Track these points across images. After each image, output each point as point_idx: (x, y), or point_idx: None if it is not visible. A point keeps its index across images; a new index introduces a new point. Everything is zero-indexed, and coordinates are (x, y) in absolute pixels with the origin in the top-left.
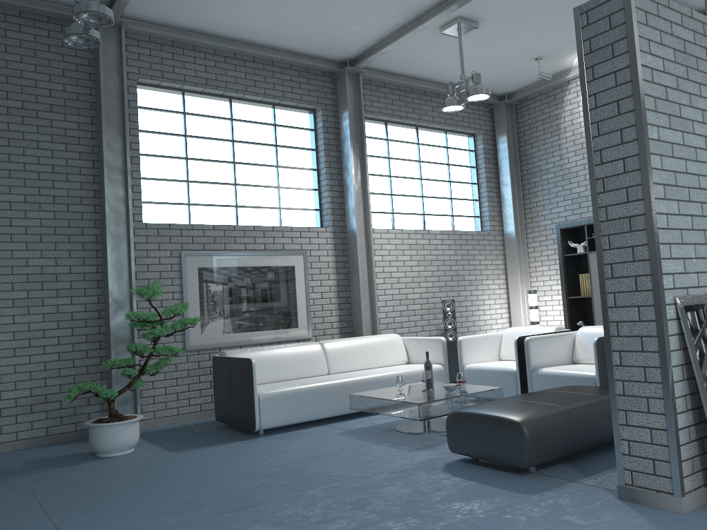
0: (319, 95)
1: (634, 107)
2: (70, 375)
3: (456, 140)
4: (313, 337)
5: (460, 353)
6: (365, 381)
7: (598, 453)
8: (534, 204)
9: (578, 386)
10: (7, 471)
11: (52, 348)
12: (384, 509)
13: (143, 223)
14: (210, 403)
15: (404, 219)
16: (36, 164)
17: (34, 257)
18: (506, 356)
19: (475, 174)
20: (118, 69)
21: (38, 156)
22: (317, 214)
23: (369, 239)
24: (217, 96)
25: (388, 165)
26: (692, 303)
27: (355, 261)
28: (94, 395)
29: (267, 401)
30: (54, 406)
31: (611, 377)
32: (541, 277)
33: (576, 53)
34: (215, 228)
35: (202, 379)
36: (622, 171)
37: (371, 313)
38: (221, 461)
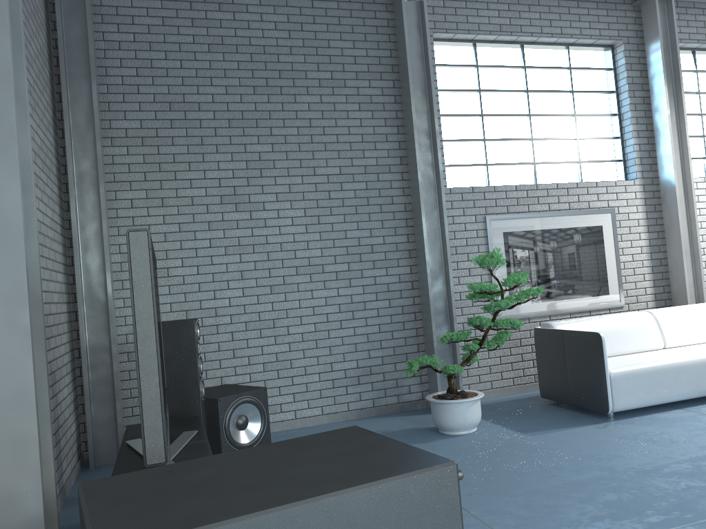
0: (619, 27)
1: None
2: (389, 346)
3: None
4: (625, 305)
5: None
6: None
7: None
8: None
9: None
10: None
11: (373, 320)
12: None
13: (447, 188)
14: (522, 377)
15: None
16: (347, 135)
17: (351, 229)
18: None
19: None
20: (419, 25)
21: (348, 127)
22: (619, 165)
23: (688, 191)
24: (509, 43)
25: (698, 101)
26: None
27: (673, 217)
28: None
29: (619, 380)
30: (378, 377)
31: None
32: None
33: None
34: (517, 189)
35: (513, 352)
36: None
37: (693, 277)
38: (598, 449)
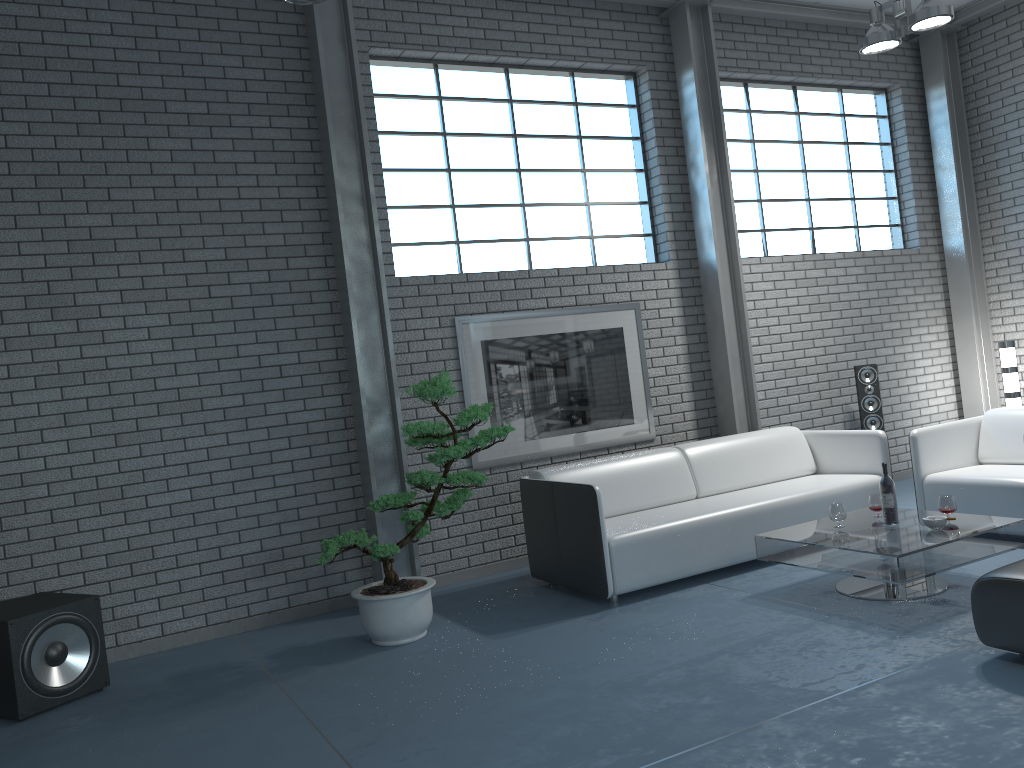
0: (642, 48)
1: None
2: (312, 516)
3: (856, 102)
4: (656, 438)
5: (916, 457)
6: (766, 509)
7: None
8: (995, 198)
9: None
10: (251, 672)
11: (285, 478)
12: (926, 767)
13: (396, 279)
14: (514, 547)
15: (782, 239)
16: (236, 199)
17: (247, 342)
18: (991, 457)
19: (890, 155)
20: (342, 36)
21: (238, 187)
22: (648, 242)
23: (736, 277)
24: (487, 65)
25: (752, 153)
26: None
27: (716, 314)
28: (348, 545)
29: (622, 550)
30: (295, 563)
31: None
32: (1011, 317)
33: None
34: (500, 278)
35: (499, 512)
36: None
37: (745, 395)
38: (577, 655)
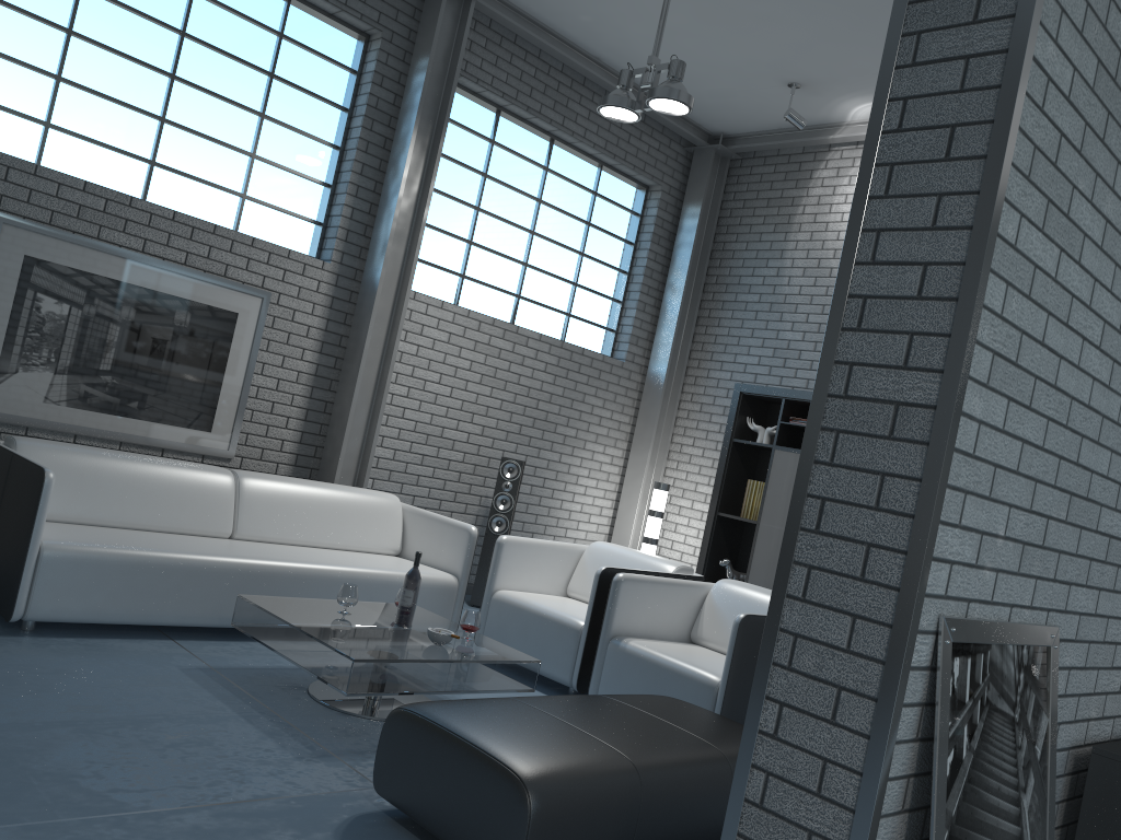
0: (385, 10)
1: (989, 150)
2: None
3: (614, 186)
4: (236, 458)
5: (495, 566)
6: (292, 573)
7: None
8: (711, 338)
9: (679, 705)
10: None
11: None
12: None
13: None
14: None
15: (481, 295)
16: None
17: None
18: (578, 592)
19: (630, 256)
20: None
21: None
22: (317, 231)
23: (399, 308)
24: None
25: (480, 187)
26: (970, 638)
27: (360, 341)
28: None
29: (58, 565)
30: None
31: (745, 755)
32: (686, 464)
33: (859, 98)
34: (87, 190)
35: None
36: (914, 293)
37: (363, 444)
38: None
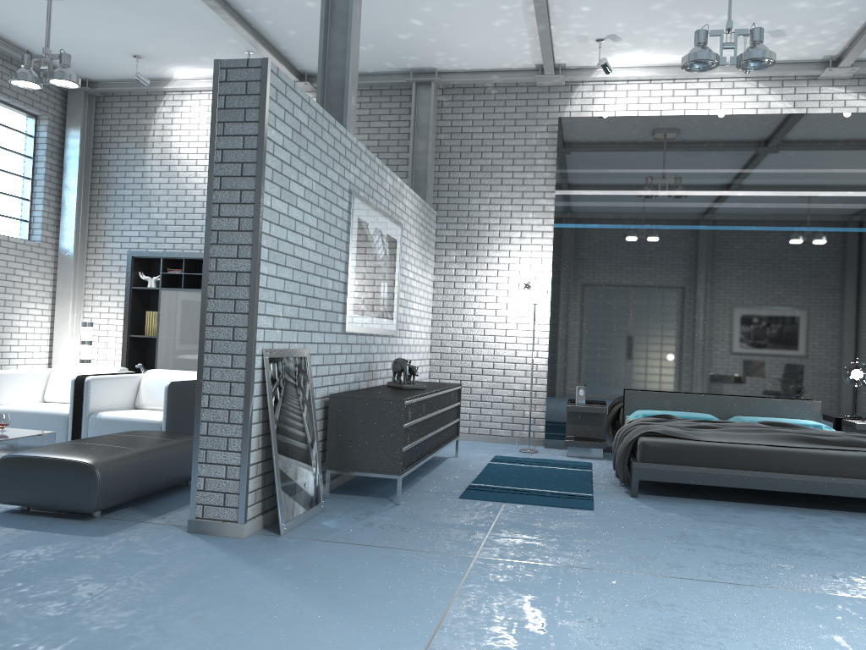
0: None
1: (256, 174)
2: None
3: (11, 117)
4: None
5: None
6: None
7: (163, 496)
8: (102, 221)
9: (147, 431)
10: None
11: None
12: None
13: None
14: None
15: None
16: None
17: None
18: (53, 397)
19: (31, 166)
20: None
21: None
22: None
23: None
24: None
25: None
26: (275, 356)
27: None
28: None
29: None
30: None
31: (198, 418)
32: (99, 307)
33: (181, 66)
34: None
35: None
36: (237, 229)
37: None
38: None
